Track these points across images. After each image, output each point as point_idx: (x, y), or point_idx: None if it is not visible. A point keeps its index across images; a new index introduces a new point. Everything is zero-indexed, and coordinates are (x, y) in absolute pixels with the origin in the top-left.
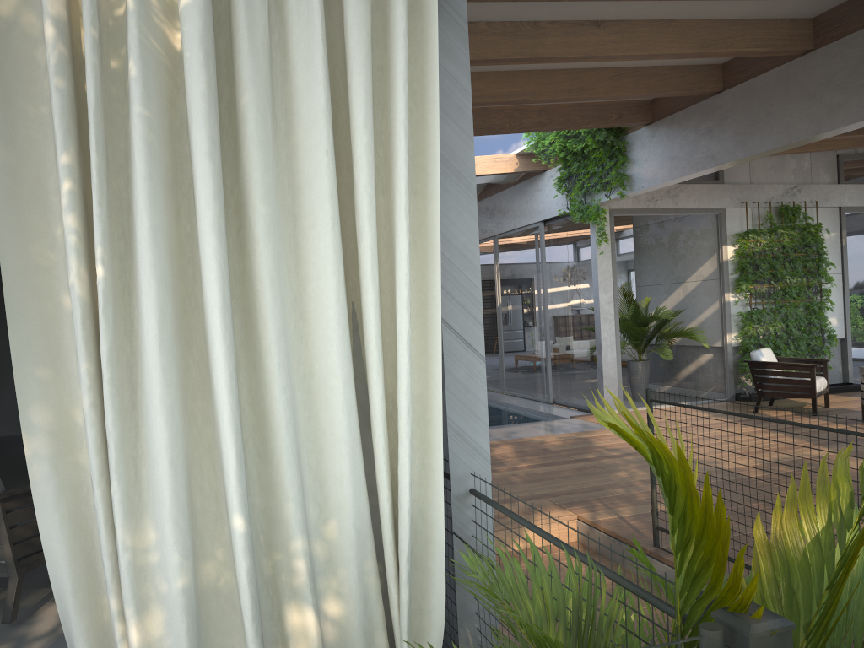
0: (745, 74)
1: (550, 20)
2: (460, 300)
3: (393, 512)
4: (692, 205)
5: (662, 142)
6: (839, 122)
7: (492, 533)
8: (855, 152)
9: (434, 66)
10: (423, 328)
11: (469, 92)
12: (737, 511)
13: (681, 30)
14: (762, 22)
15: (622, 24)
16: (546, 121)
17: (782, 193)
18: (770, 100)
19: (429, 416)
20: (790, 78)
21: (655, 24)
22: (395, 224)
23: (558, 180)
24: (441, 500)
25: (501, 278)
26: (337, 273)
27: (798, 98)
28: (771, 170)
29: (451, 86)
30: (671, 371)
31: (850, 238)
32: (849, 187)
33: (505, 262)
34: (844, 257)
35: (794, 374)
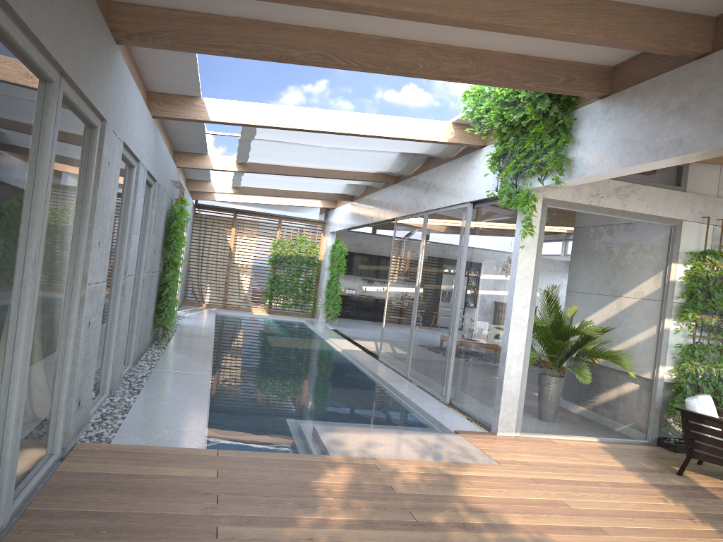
0: None
1: None
2: None
3: None
4: (643, 210)
5: (617, 119)
6: None
7: None
8: None
9: None
10: None
11: None
12: None
13: None
14: None
15: None
16: (471, 70)
17: None
18: None
19: None
20: None
21: None
22: None
23: (491, 157)
24: None
25: (424, 256)
26: None
27: None
28: None
29: None
30: (585, 398)
31: None
32: None
33: (431, 241)
34: None
35: None
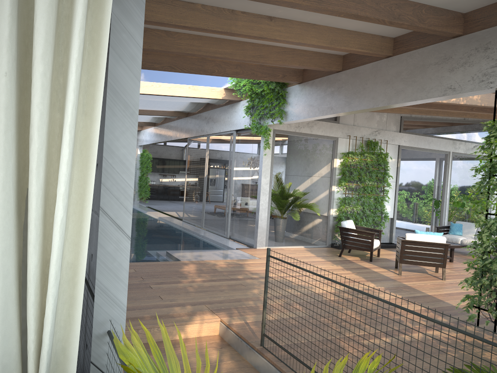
0: (354, 63)
1: (242, 11)
2: (116, 195)
3: (40, 349)
4: (320, 133)
5: (306, 95)
6: (400, 100)
7: (113, 369)
8: (410, 116)
9: (107, 22)
10: (80, 214)
11: (141, 46)
12: (308, 333)
13: (319, 31)
14: (366, 35)
15: (285, 21)
16: (240, 72)
17: (370, 133)
18: (366, 81)
19: (76, 279)
20: (378, 70)
21: (305, 25)
22: (62, 136)
23: (246, 108)
24: (77, 343)
25: (209, 160)
26: (6, 169)
27: (381, 82)
28: (365, 120)
29: (128, 39)
30: (297, 227)
31: (402, 163)
32: (405, 135)
33: (212, 151)
34: (398, 173)
35: (363, 237)
